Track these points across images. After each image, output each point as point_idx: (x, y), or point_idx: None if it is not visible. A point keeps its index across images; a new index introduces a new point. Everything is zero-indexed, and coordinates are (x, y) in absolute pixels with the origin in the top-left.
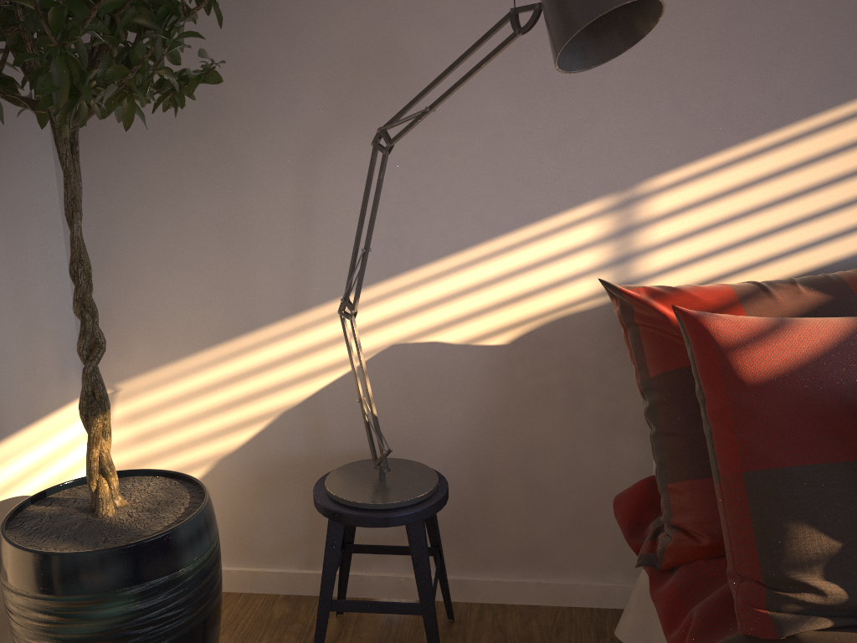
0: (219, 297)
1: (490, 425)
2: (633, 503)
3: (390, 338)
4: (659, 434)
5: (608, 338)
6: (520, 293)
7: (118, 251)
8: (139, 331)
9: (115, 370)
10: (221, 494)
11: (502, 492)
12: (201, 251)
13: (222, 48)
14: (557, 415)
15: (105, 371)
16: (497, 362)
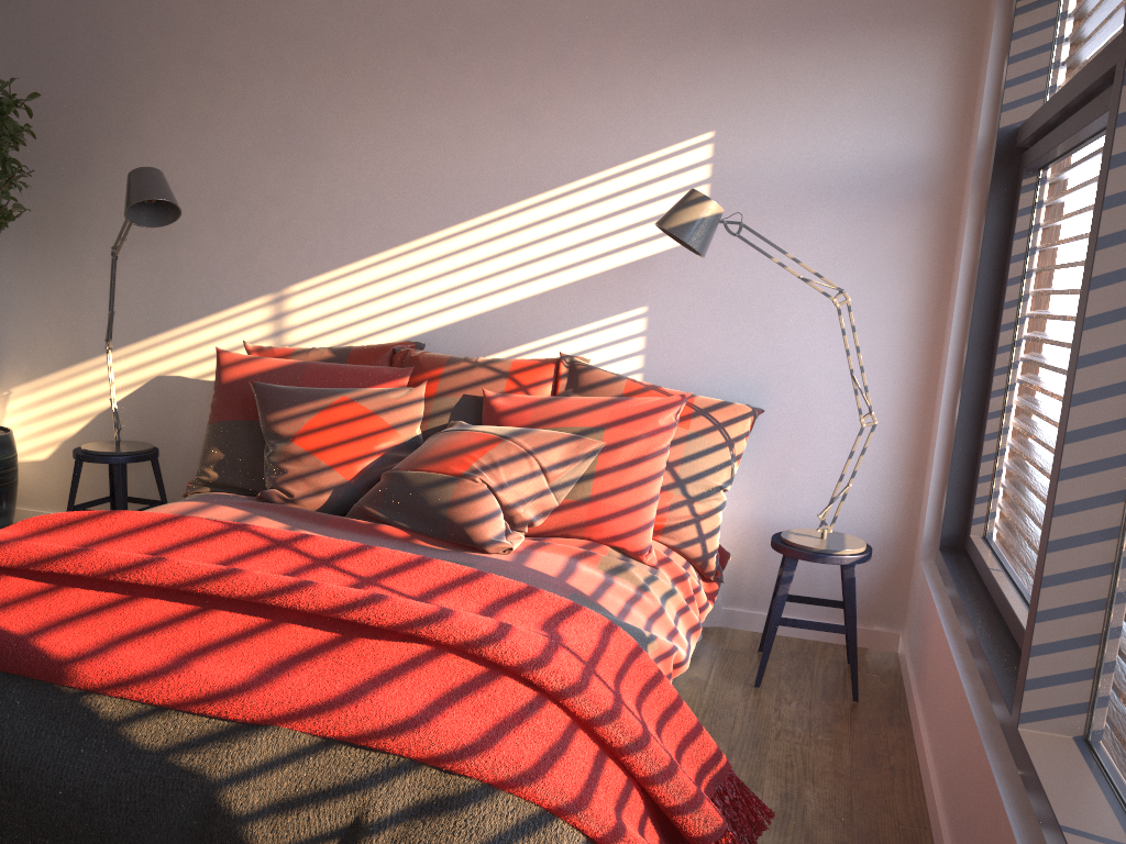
0: (67, 339)
1: None
2: None
3: (156, 372)
4: None
5: None
6: (225, 349)
7: (16, 307)
8: (24, 357)
9: (11, 380)
10: (63, 464)
11: None
12: (58, 311)
13: (73, 195)
14: None
15: (5, 380)
16: (214, 391)
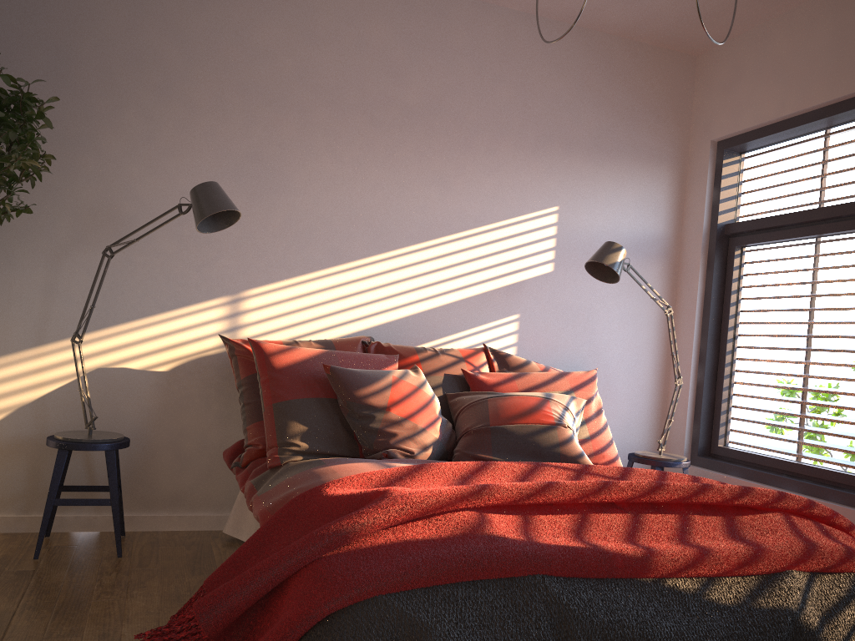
0: None
1: (155, 418)
2: (233, 450)
3: (97, 364)
4: (244, 405)
5: (224, 370)
6: (177, 343)
7: None
8: None
9: None
10: None
11: (160, 459)
12: None
13: None
14: (195, 413)
15: None
16: (161, 381)
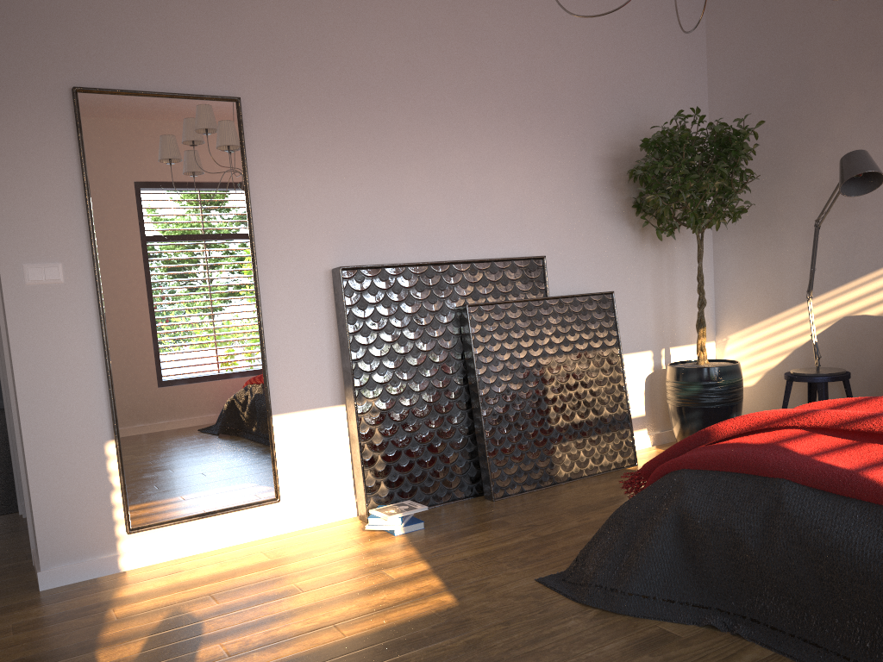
0: (770, 296)
1: None
2: None
3: (843, 313)
4: None
5: None
6: None
7: (732, 278)
8: (738, 312)
9: (727, 330)
10: (766, 389)
11: None
12: (763, 276)
13: (776, 191)
14: None
15: (724, 330)
16: None
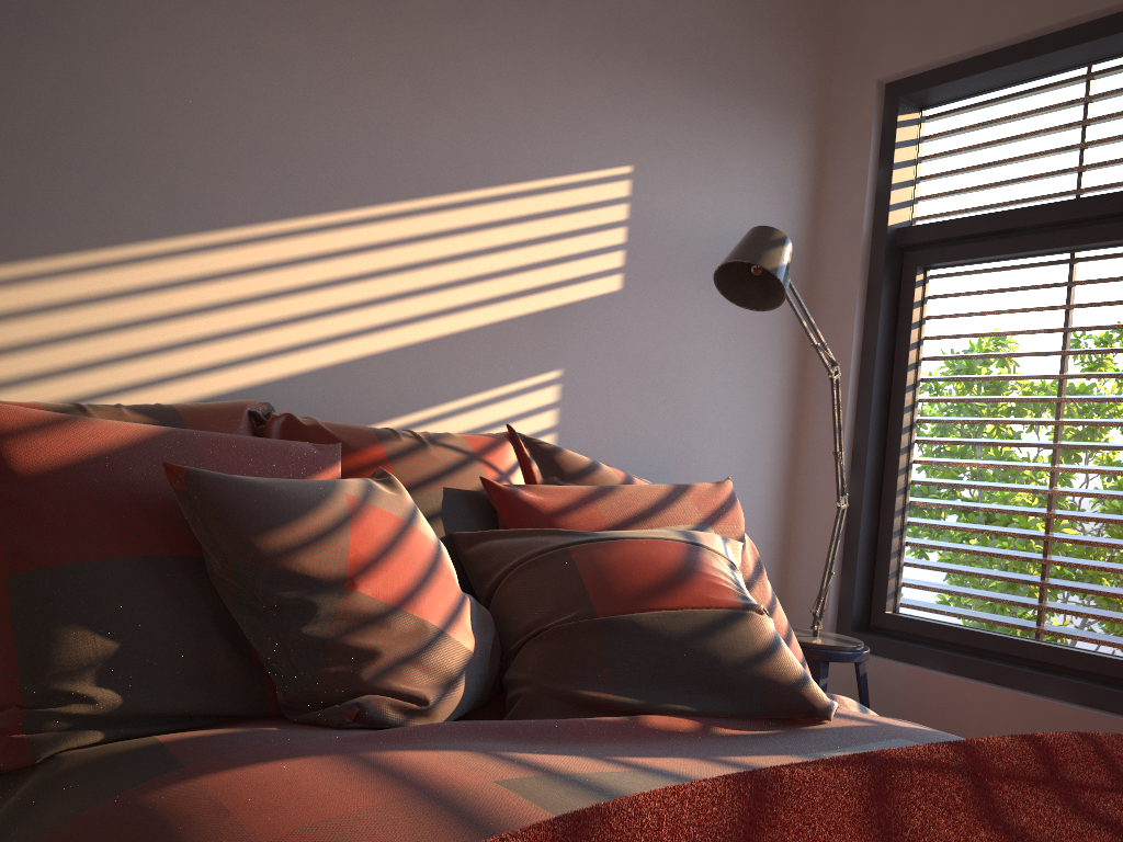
0: None
1: None
2: None
3: None
4: None
5: None
6: None
7: None
8: None
9: None
10: None
11: None
12: None
13: None
14: None
15: None
16: None
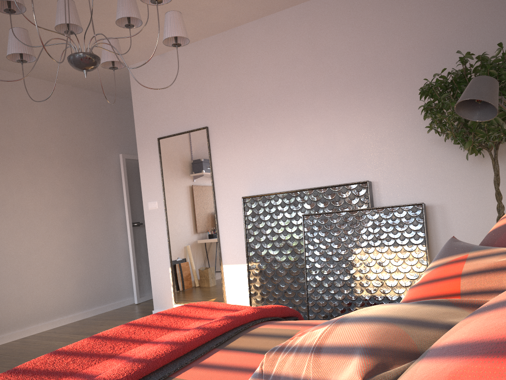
0: None
1: None
2: None
3: None
4: None
5: None
6: None
7: None
8: None
9: None
10: None
11: None
12: None
13: None
14: None
15: None
16: None
